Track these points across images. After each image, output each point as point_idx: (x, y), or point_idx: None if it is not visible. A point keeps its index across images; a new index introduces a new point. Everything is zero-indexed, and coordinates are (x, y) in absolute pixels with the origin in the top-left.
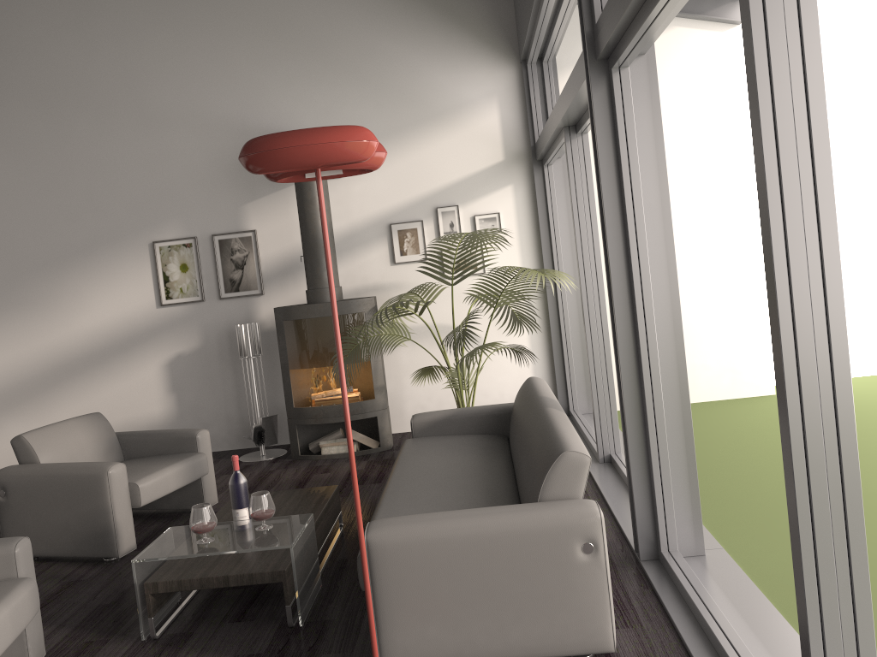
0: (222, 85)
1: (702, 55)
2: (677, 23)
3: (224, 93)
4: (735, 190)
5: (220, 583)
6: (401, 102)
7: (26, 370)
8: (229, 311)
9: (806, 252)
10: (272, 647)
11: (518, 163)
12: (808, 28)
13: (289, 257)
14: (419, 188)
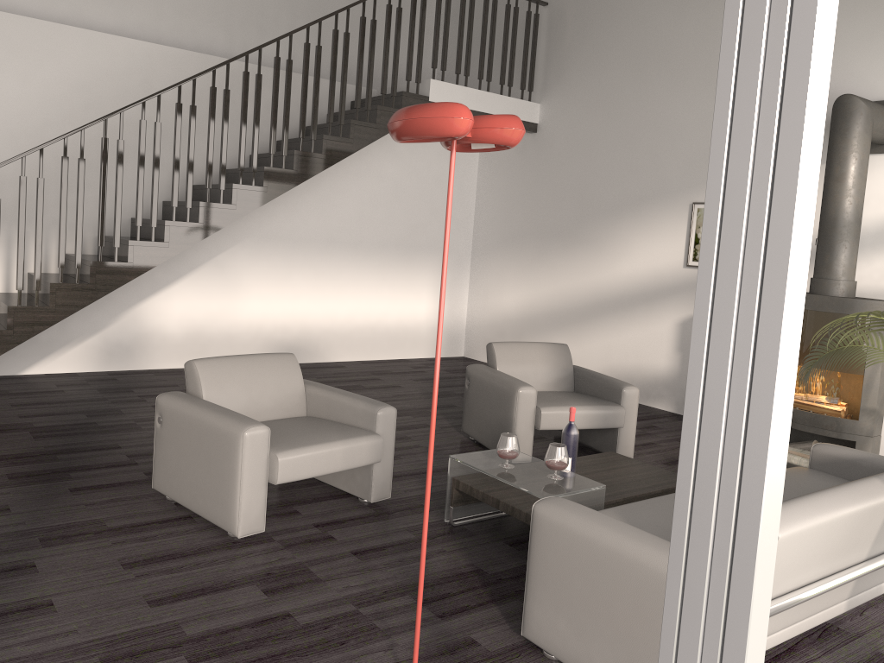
0: None
1: None
2: None
3: None
4: None
5: (493, 503)
6: None
7: (576, 299)
8: None
9: (738, 309)
10: (500, 574)
11: None
12: None
13: None
14: None
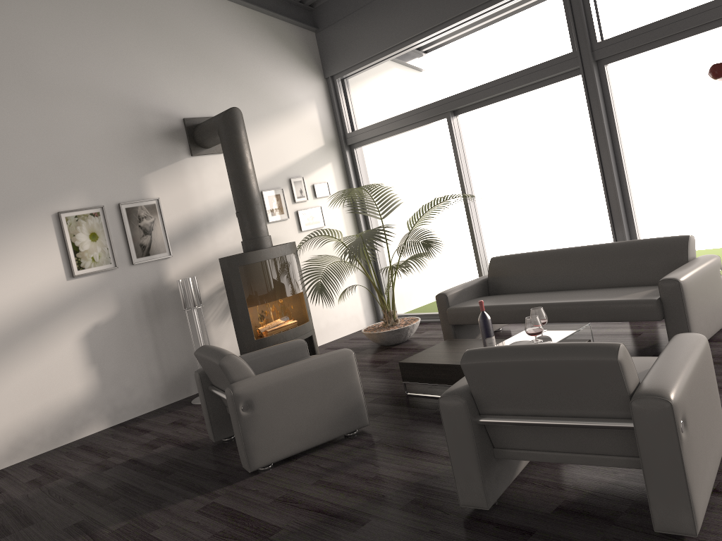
0: (112, 65)
1: (409, 87)
2: (396, 66)
3: (116, 73)
4: (434, 168)
5: None
6: (256, 97)
7: None
8: (141, 275)
9: None
10: None
11: (332, 148)
12: None
13: (189, 222)
14: (276, 164)
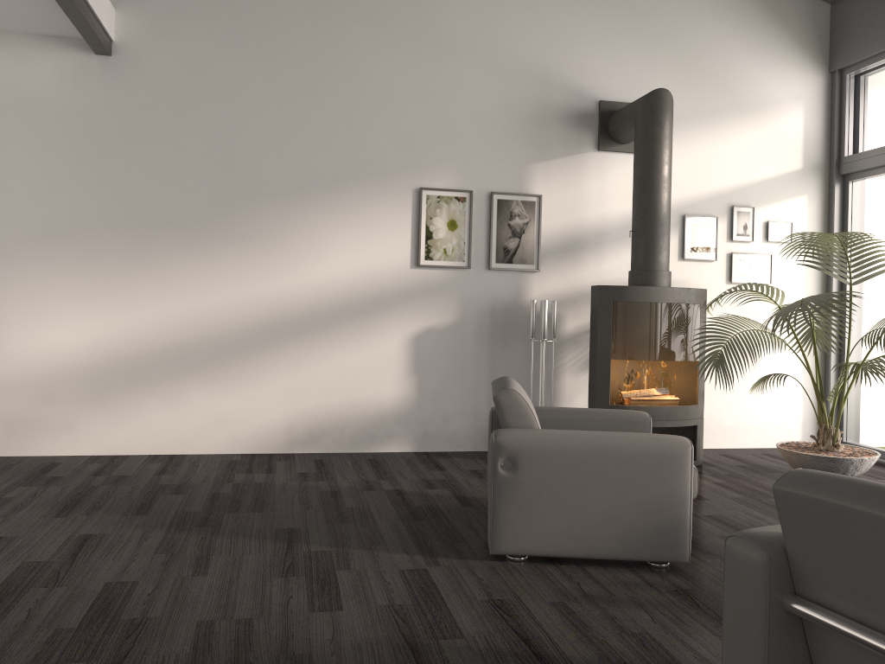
0: (526, 24)
1: None
2: None
3: (528, 33)
4: None
5: None
6: (711, 86)
7: (228, 323)
8: (495, 285)
9: None
10: None
11: (814, 175)
12: None
13: (573, 233)
14: (717, 182)
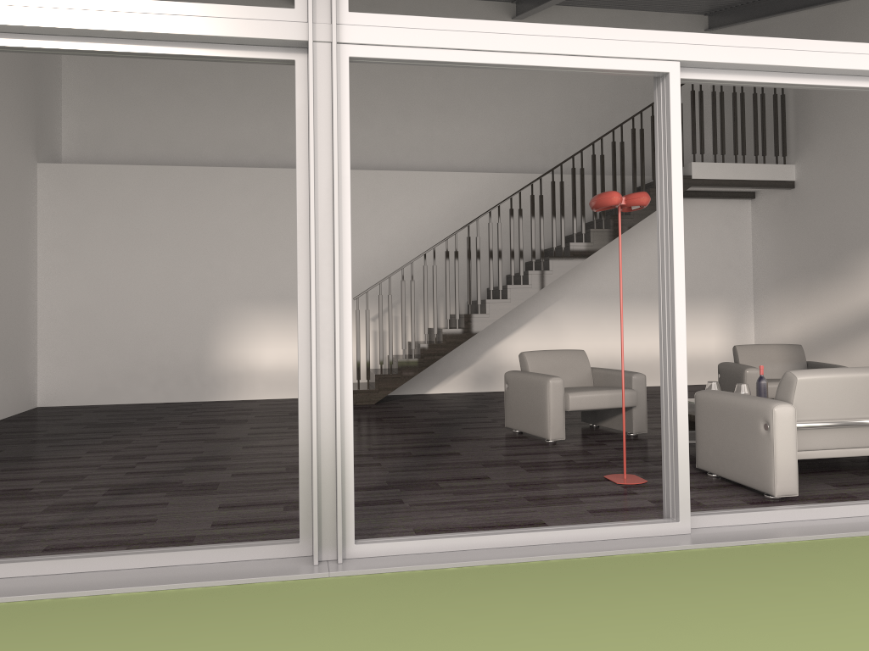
0: None
1: None
2: None
3: None
4: None
5: None
6: None
7: (841, 321)
8: None
9: (665, 247)
10: None
11: None
12: (667, 141)
13: None
14: None
